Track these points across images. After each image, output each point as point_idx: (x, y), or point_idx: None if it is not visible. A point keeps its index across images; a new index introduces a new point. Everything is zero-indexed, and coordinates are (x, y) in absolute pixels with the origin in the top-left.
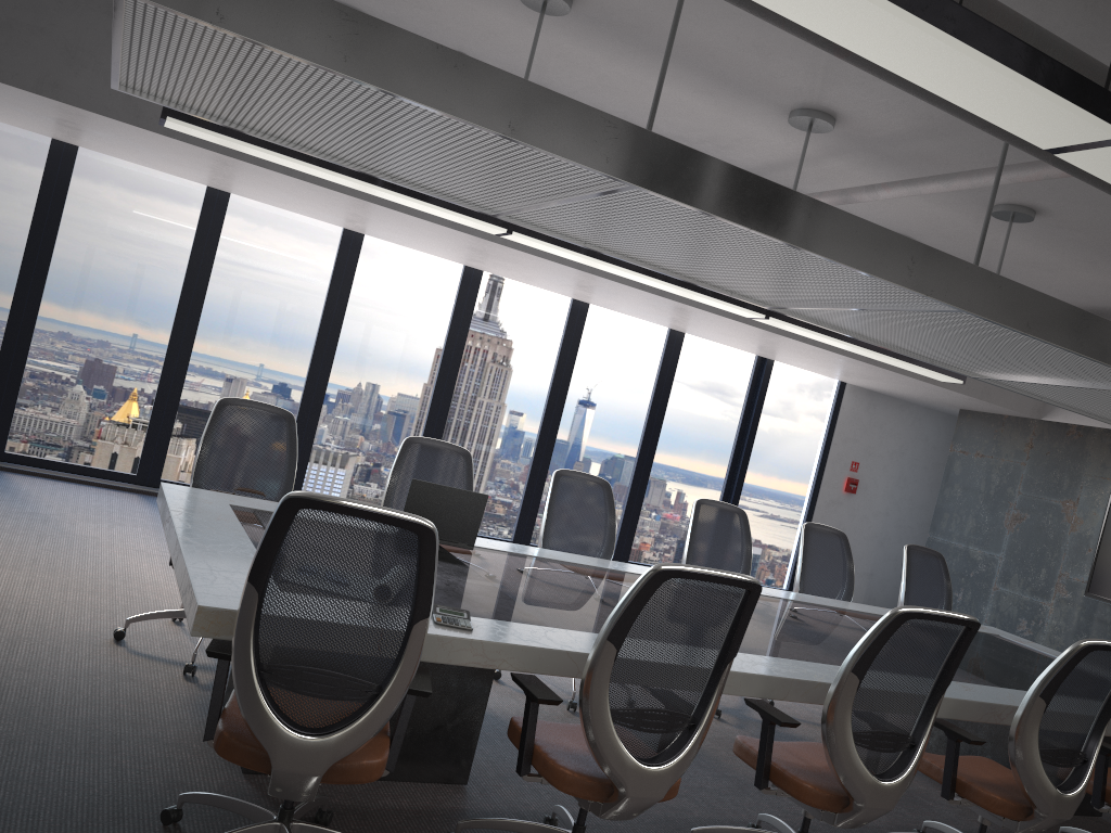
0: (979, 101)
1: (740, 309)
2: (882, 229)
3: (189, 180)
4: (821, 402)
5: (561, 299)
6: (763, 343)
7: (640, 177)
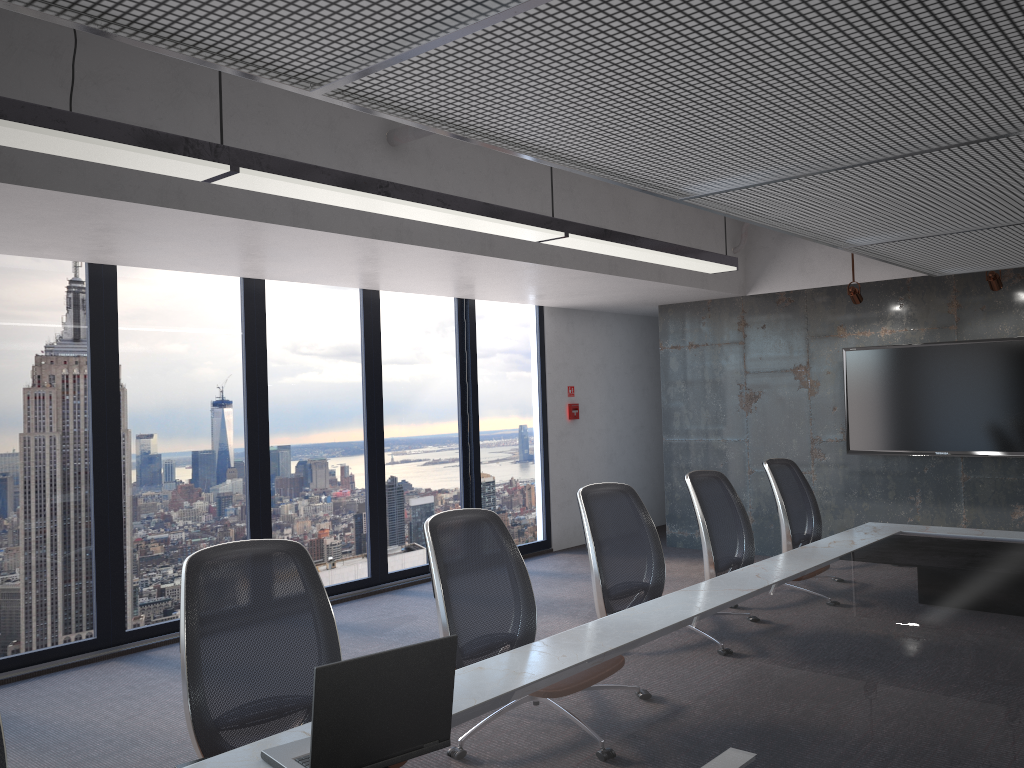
0: None
1: (539, 230)
2: None
3: None
4: (527, 334)
5: (229, 283)
6: (488, 279)
7: None
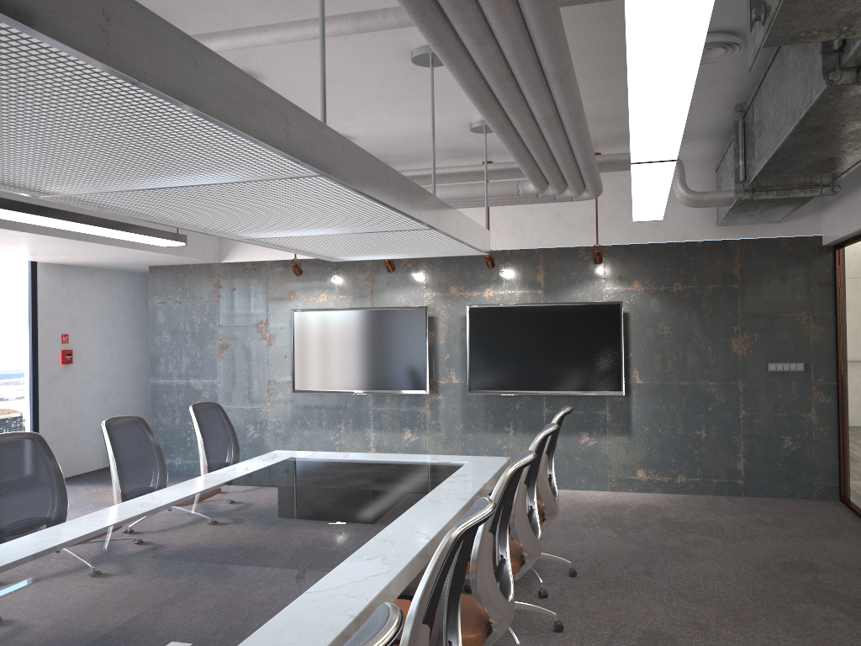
0: None
1: None
2: (260, 84)
3: None
4: (18, 286)
5: None
6: None
7: None
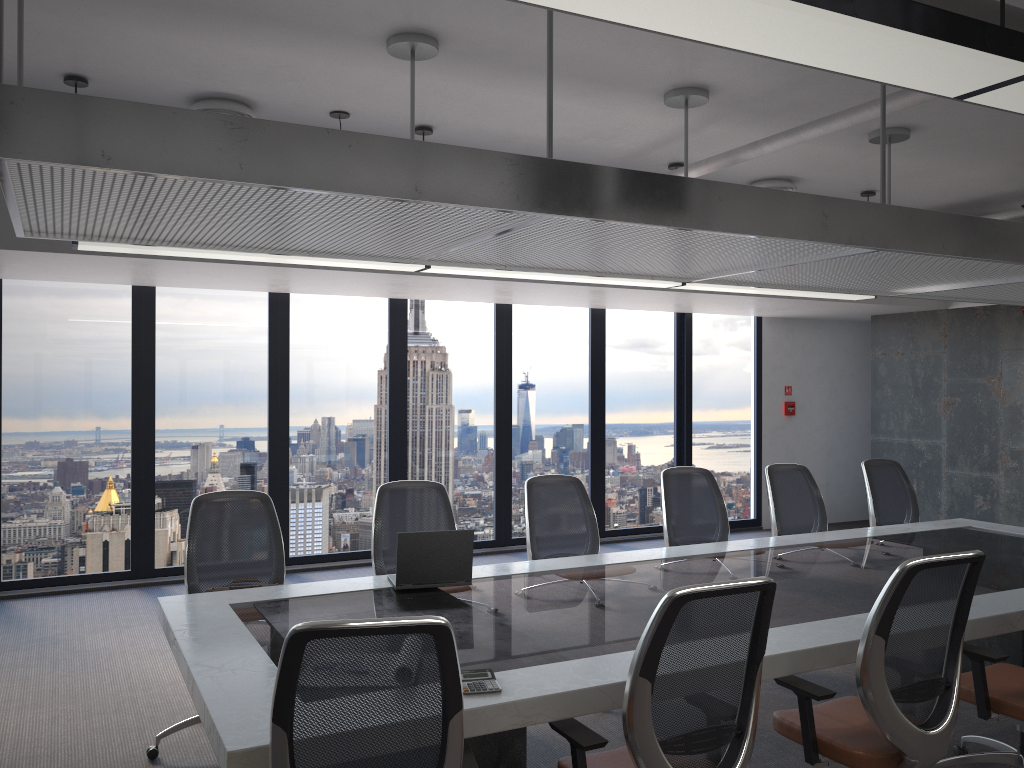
0: (885, 69)
1: (657, 283)
2: (790, 193)
3: (114, 284)
4: (744, 340)
5: (485, 306)
6: (680, 302)
7: (553, 205)
